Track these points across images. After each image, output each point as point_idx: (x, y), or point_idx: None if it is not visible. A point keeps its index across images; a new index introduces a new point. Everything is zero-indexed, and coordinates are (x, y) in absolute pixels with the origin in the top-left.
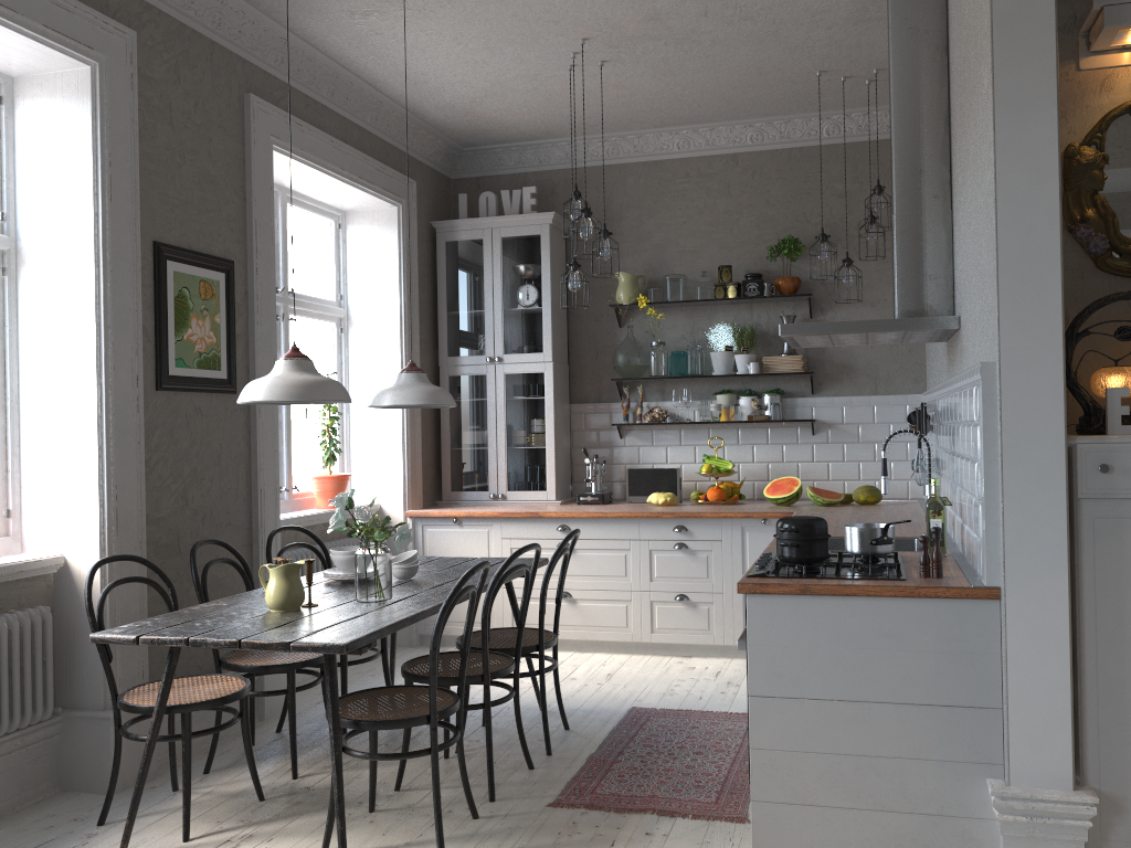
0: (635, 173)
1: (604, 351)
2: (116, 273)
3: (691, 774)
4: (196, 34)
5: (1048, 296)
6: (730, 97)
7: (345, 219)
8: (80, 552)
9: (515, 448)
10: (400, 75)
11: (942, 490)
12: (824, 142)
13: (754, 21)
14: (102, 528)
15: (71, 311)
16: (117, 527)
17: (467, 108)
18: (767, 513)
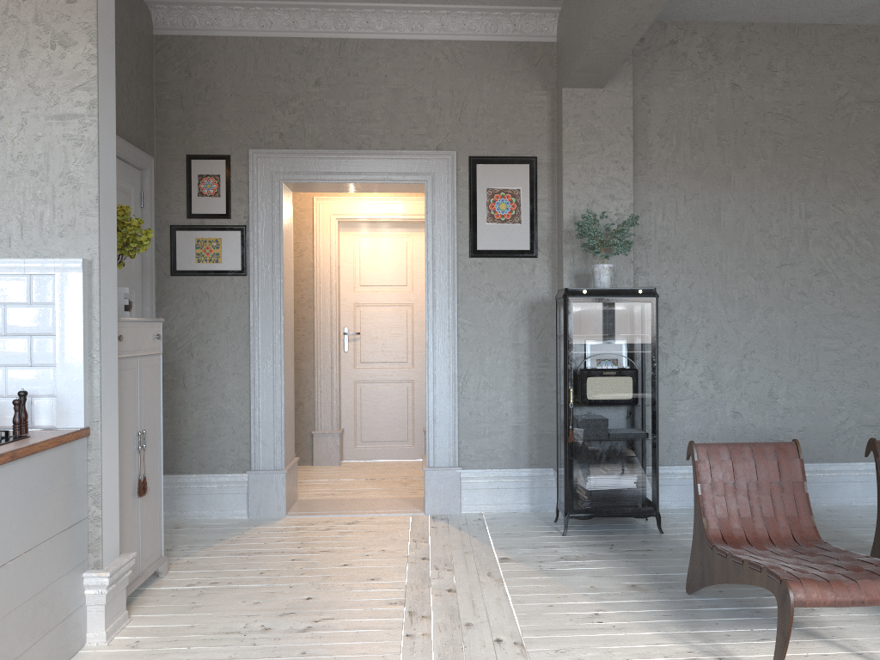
0: None
1: None
2: None
3: None
4: None
5: (113, 219)
6: None
7: None
8: None
9: None
10: None
11: None
12: None
13: None
14: None
15: None
16: None
17: None
18: None
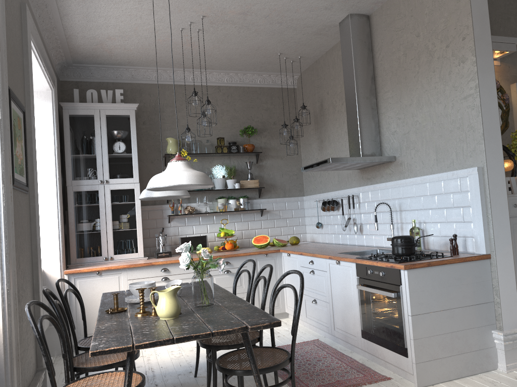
0: (170, 89)
1: None
2: (2, 102)
3: (334, 368)
4: None
5: (498, 142)
6: (233, 58)
7: None
8: None
9: (118, 231)
10: (84, 14)
11: (367, 230)
12: (258, 86)
13: (281, 24)
14: (1, 285)
15: None
16: (10, 283)
17: (101, 41)
18: (268, 251)
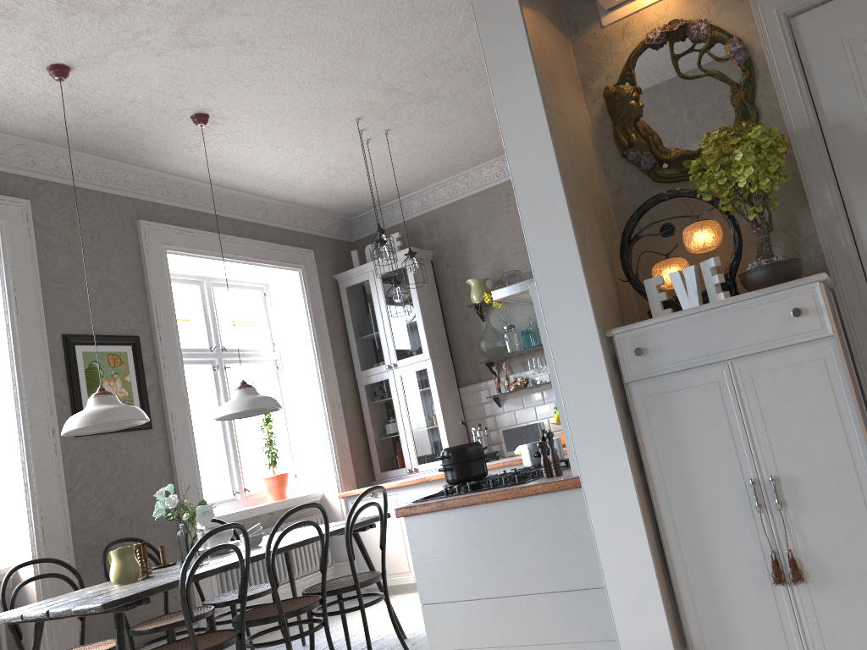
0: (471, 203)
1: (476, 342)
2: (27, 361)
3: None
4: (87, 191)
5: (559, 215)
6: None
7: (268, 288)
8: (22, 561)
9: (417, 430)
10: (259, 180)
11: None
12: None
13: (467, 69)
14: (32, 541)
15: (1, 394)
16: (44, 539)
17: (326, 190)
18: None
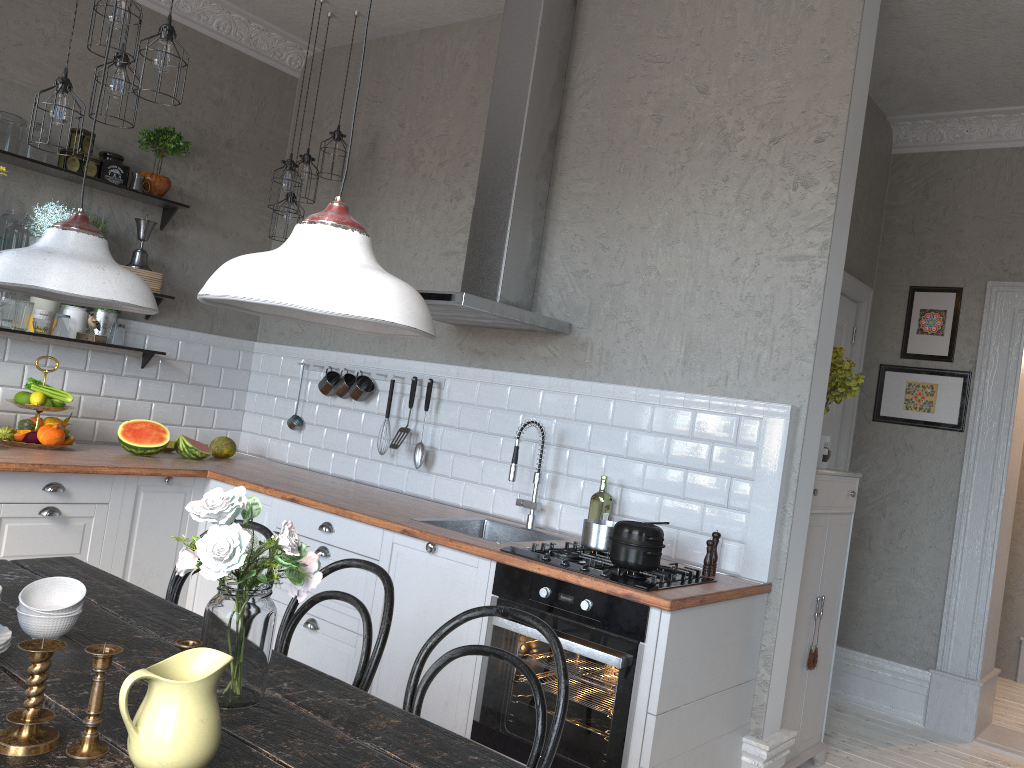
0: None
1: None
2: None
3: None
4: None
5: (827, 365)
6: None
7: None
8: None
9: None
10: None
11: (449, 467)
12: (212, 35)
13: None
14: None
15: None
16: None
17: None
18: (178, 471)
